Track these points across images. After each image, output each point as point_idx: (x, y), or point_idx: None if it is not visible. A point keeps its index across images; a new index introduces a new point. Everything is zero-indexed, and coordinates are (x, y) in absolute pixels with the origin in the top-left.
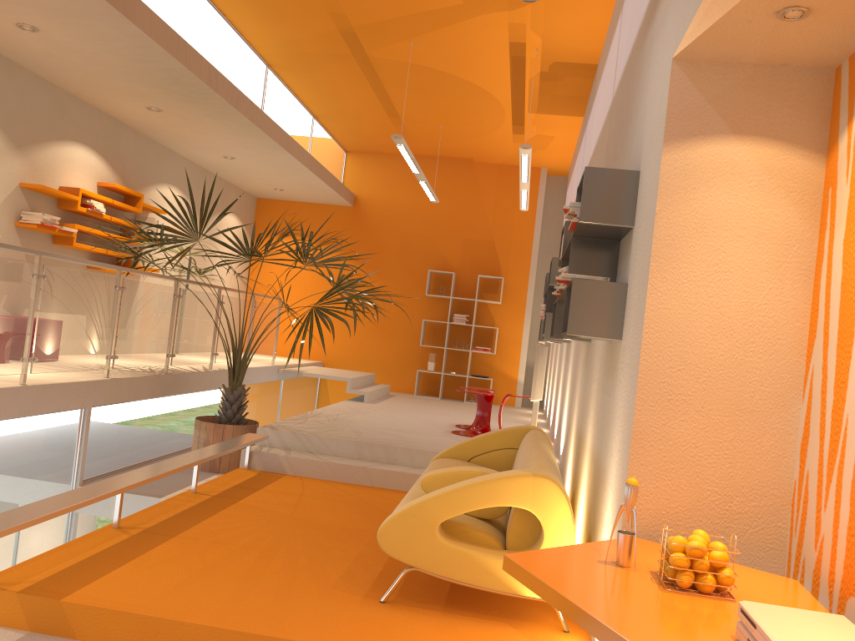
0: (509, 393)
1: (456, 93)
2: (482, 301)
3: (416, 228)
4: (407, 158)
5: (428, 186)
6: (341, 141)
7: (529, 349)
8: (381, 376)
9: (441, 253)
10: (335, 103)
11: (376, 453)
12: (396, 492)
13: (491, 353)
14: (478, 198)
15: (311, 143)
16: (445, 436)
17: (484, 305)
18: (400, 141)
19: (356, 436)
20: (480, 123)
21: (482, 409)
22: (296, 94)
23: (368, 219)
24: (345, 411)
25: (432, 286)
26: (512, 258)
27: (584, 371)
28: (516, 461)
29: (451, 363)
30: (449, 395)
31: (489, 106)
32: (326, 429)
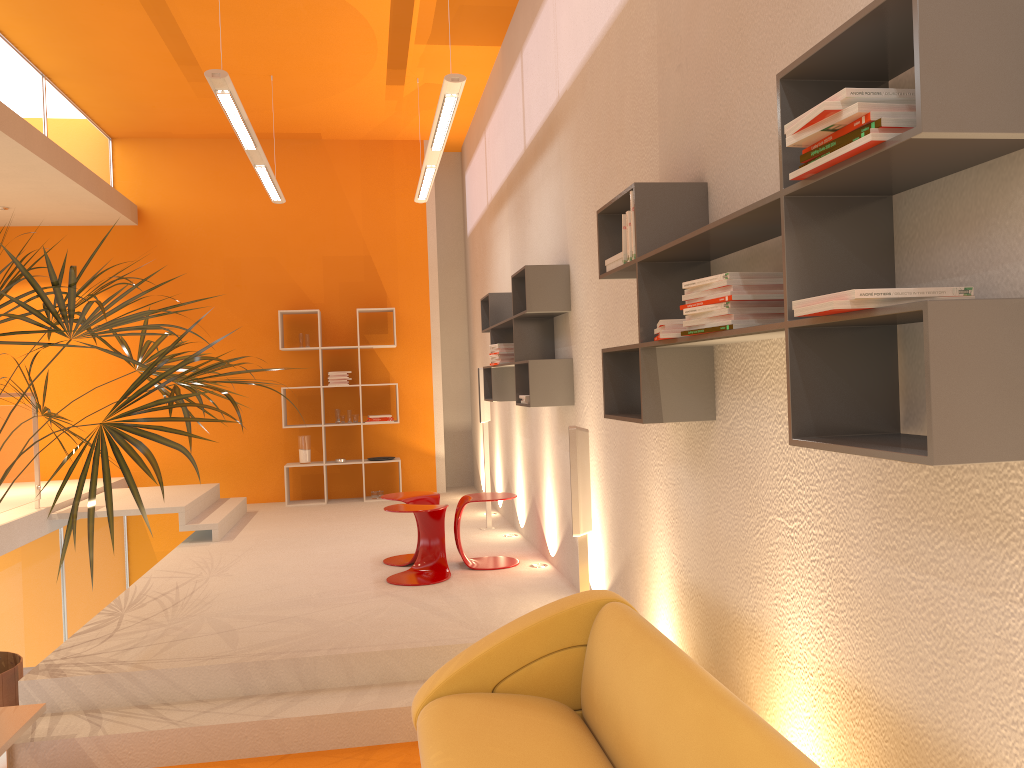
0: (427, 475)
1: (297, 11)
2: (367, 347)
3: (247, 248)
4: (235, 120)
5: (270, 174)
6: (100, 120)
7: (443, 405)
8: (227, 483)
9: (292, 282)
10: (80, 46)
11: (279, 677)
12: (338, 756)
13: (394, 422)
14: (338, 193)
15: (46, 122)
16: (384, 597)
17: (370, 352)
18: (223, 83)
19: (231, 648)
20: (336, 70)
21: (429, 531)
22: (3, 31)
23: (167, 242)
24: (188, 575)
25: (287, 335)
26: (401, 277)
27: (688, 474)
28: (613, 689)
29: (333, 445)
30: (338, 493)
31: (353, 35)
32: (165, 641)
